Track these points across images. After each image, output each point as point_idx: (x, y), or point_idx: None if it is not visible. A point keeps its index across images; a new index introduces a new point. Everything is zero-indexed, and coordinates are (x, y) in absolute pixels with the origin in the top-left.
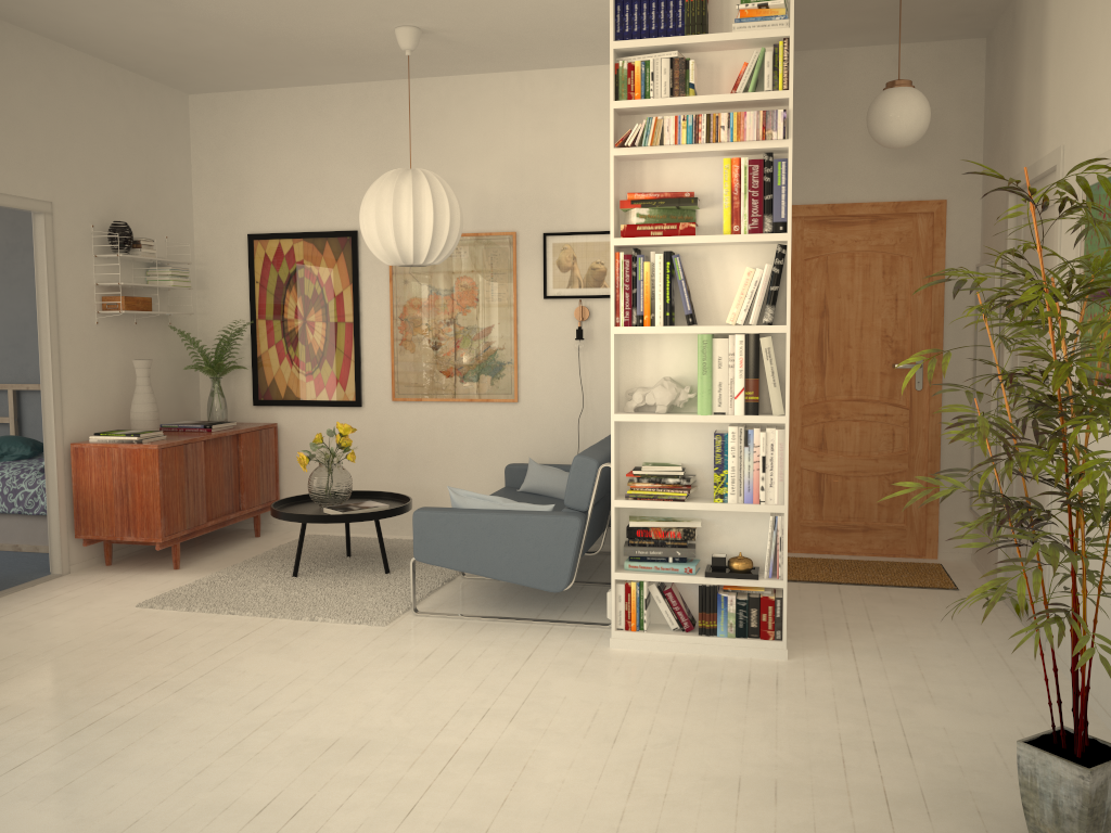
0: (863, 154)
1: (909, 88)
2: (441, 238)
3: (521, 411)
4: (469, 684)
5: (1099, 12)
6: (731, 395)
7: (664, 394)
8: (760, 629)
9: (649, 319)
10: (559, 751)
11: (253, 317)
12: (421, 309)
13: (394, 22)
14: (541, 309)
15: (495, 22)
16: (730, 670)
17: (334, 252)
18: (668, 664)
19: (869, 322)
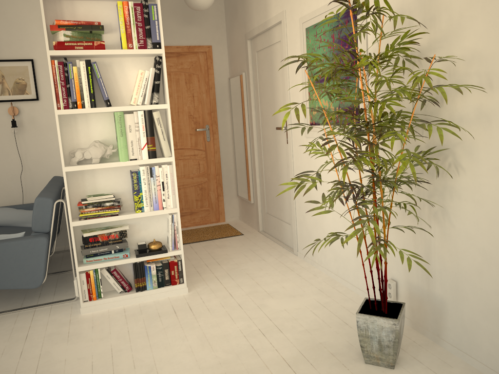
0: (169, 20)
1: None
2: None
3: None
4: None
5: None
6: (139, 148)
7: (97, 151)
8: (171, 280)
9: (81, 104)
10: None
11: None
12: None
13: None
14: None
15: None
16: (161, 308)
17: None
18: (123, 315)
19: (182, 108)
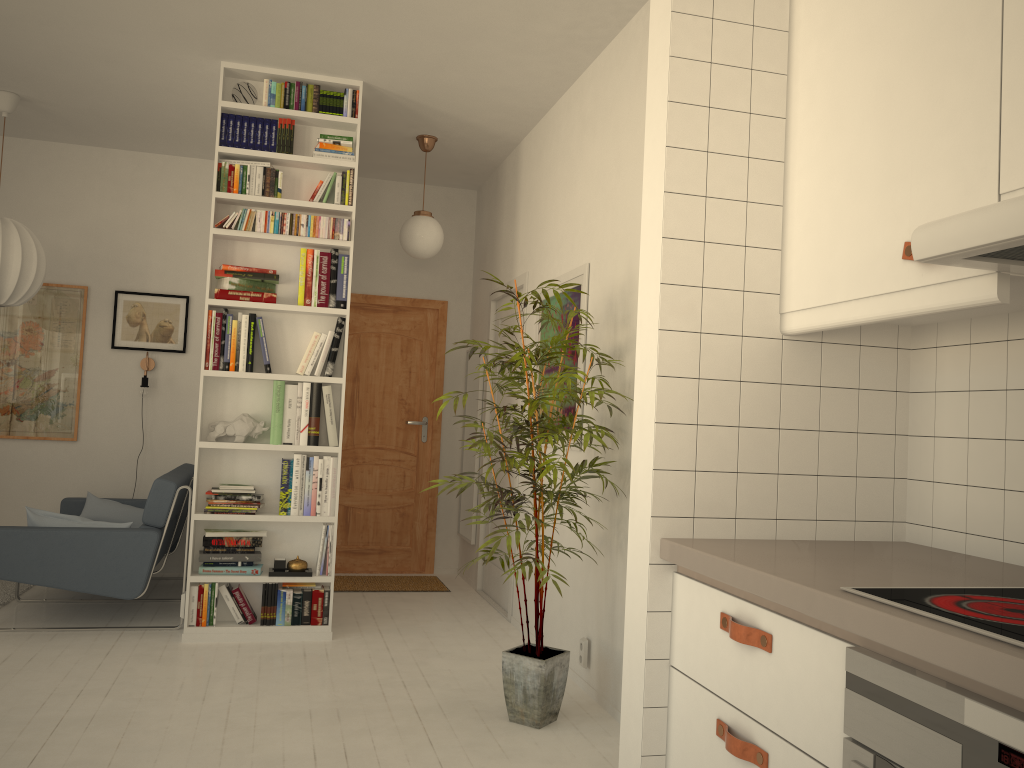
0: (390, 260)
1: (430, 218)
2: (26, 282)
3: (79, 449)
4: (56, 676)
5: (551, 190)
6: (298, 429)
7: (243, 426)
8: (311, 617)
9: (234, 365)
10: (157, 710)
11: None
12: None
13: None
14: (108, 357)
15: (96, 105)
16: (288, 649)
17: None
18: (236, 649)
19: (390, 388)
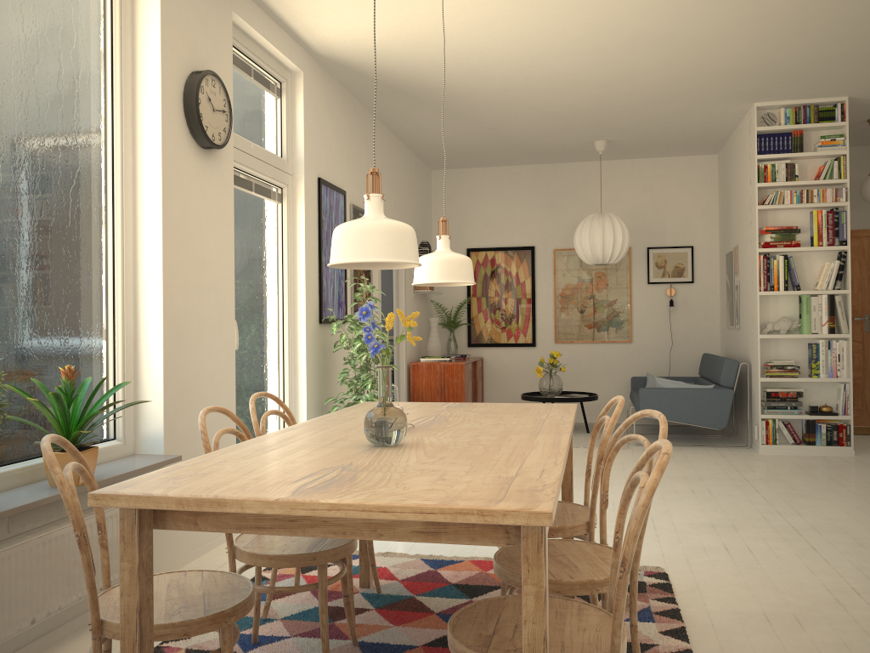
0: None
1: None
2: (622, 249)
3: (633, 347)
4: (711, 463)
5: None
6: (820, 324)
7: (785, 324)
8: (838, 441)
9: (777, 287)
10: (791, 478)
11: (469, 295)
12: (573, 290)
13: (597, 137)
14: (645, 290)
15: (649, 137)
16: (831, 458)
17: (520, 258)
18: (797, 457)
19: None
